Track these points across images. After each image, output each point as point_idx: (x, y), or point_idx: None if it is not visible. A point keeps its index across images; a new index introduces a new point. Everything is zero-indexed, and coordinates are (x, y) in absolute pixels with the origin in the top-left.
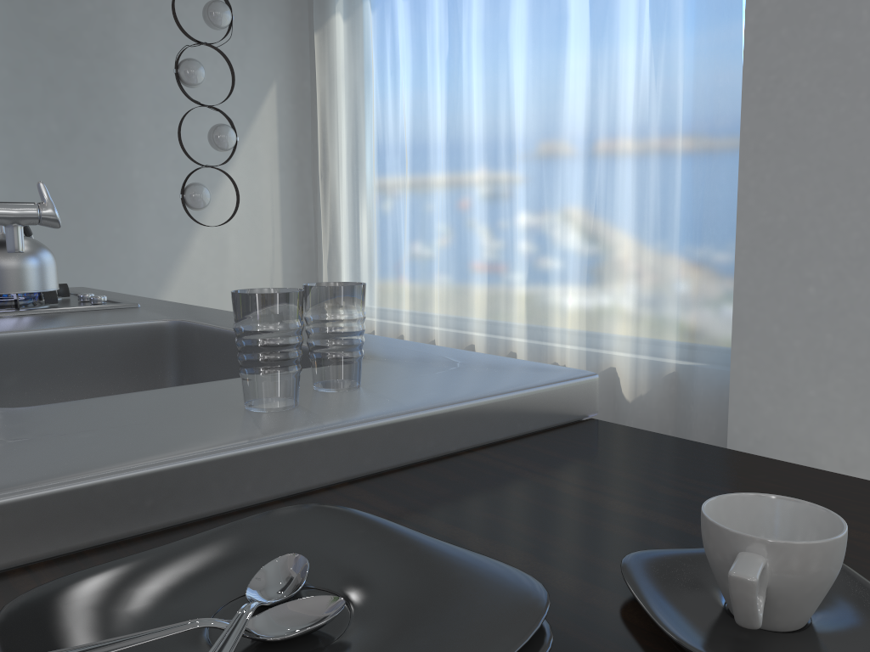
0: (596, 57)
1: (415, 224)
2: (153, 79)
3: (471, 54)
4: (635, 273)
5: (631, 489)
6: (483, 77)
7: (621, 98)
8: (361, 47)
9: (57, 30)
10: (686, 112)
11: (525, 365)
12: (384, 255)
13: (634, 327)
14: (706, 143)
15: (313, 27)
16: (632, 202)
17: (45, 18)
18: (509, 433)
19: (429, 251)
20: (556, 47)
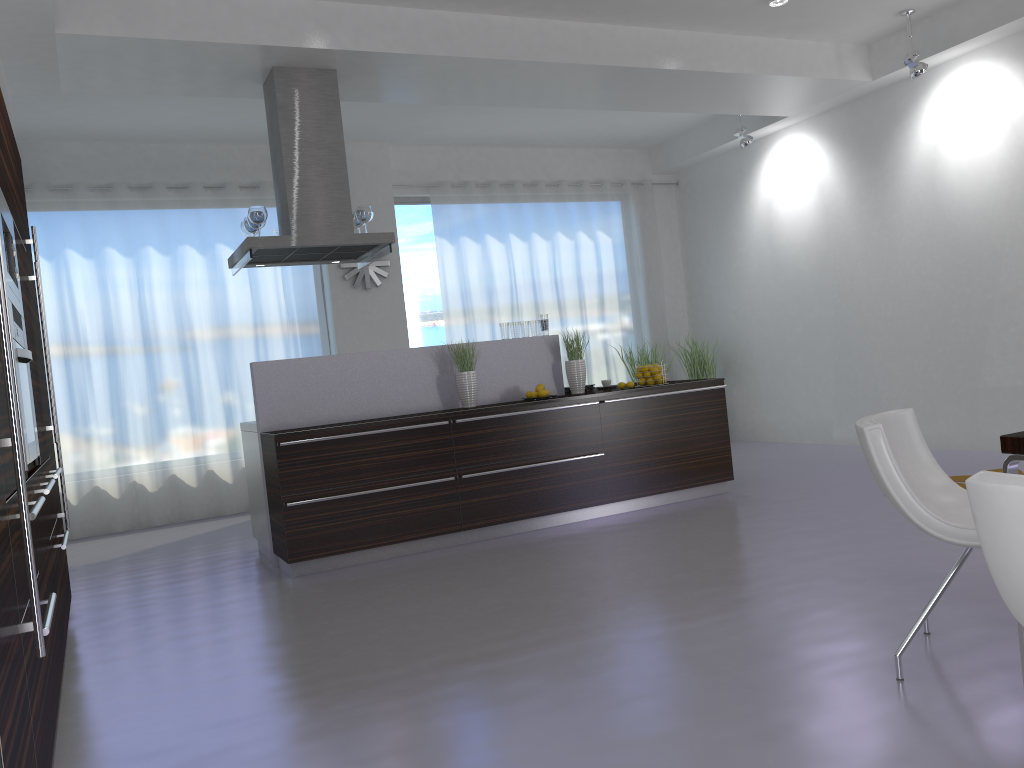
0: (255, 312)
1: (114, 405)
2: None
3: (153, 301)
4: None
5: None
6: (174, 315)
7: (268, 332)
8: None
9: None
10: (304, 340)
11: None
12: (76, 430)
13: None
14: (319, 353)
15: None
16: None
17: None
18: None
19: (124, 422)
20: (224, 305)
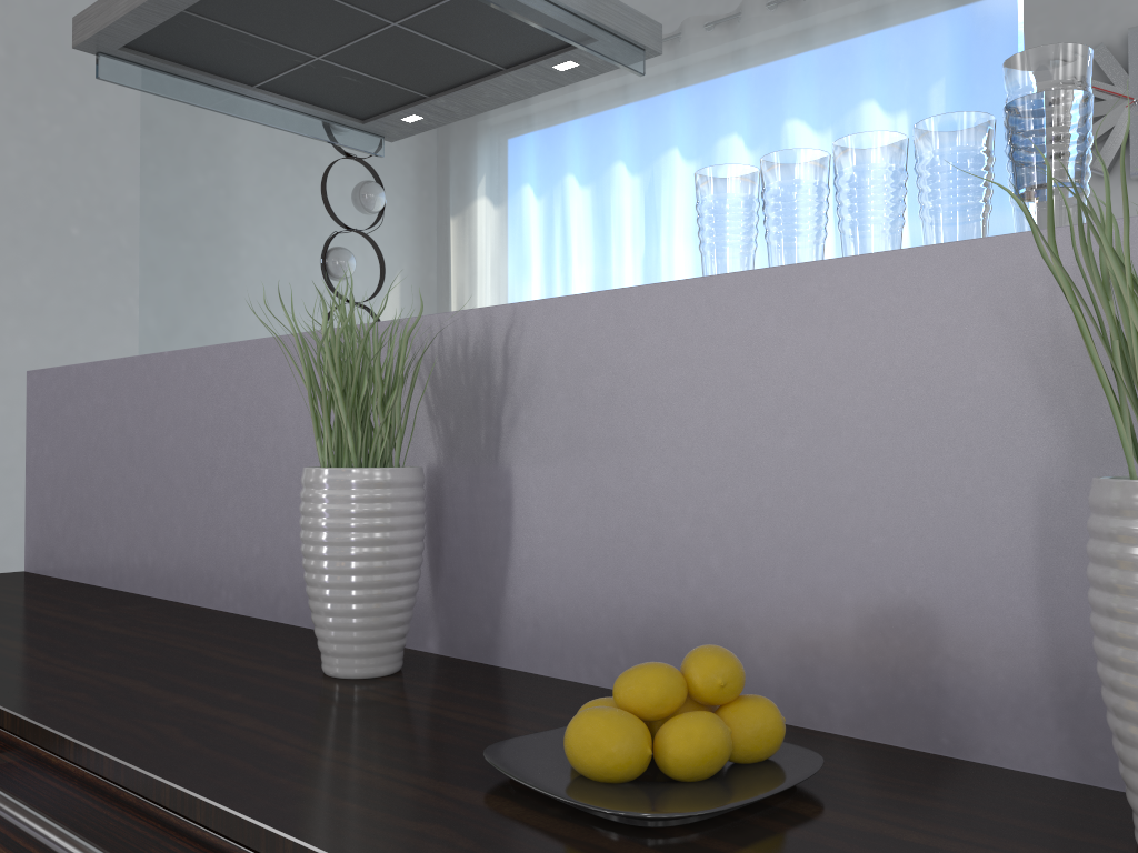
0: None
1: None
2: (266, 267)
3: (672, 254)
4: None
5: None
6: None
7: None
8: (517, 238)
9: (163, 207)
10: None
11: None
12: None
13: None
14: None
15: (447, 211)
16: None
17: (151, 192)
18: None
19: None
20: None
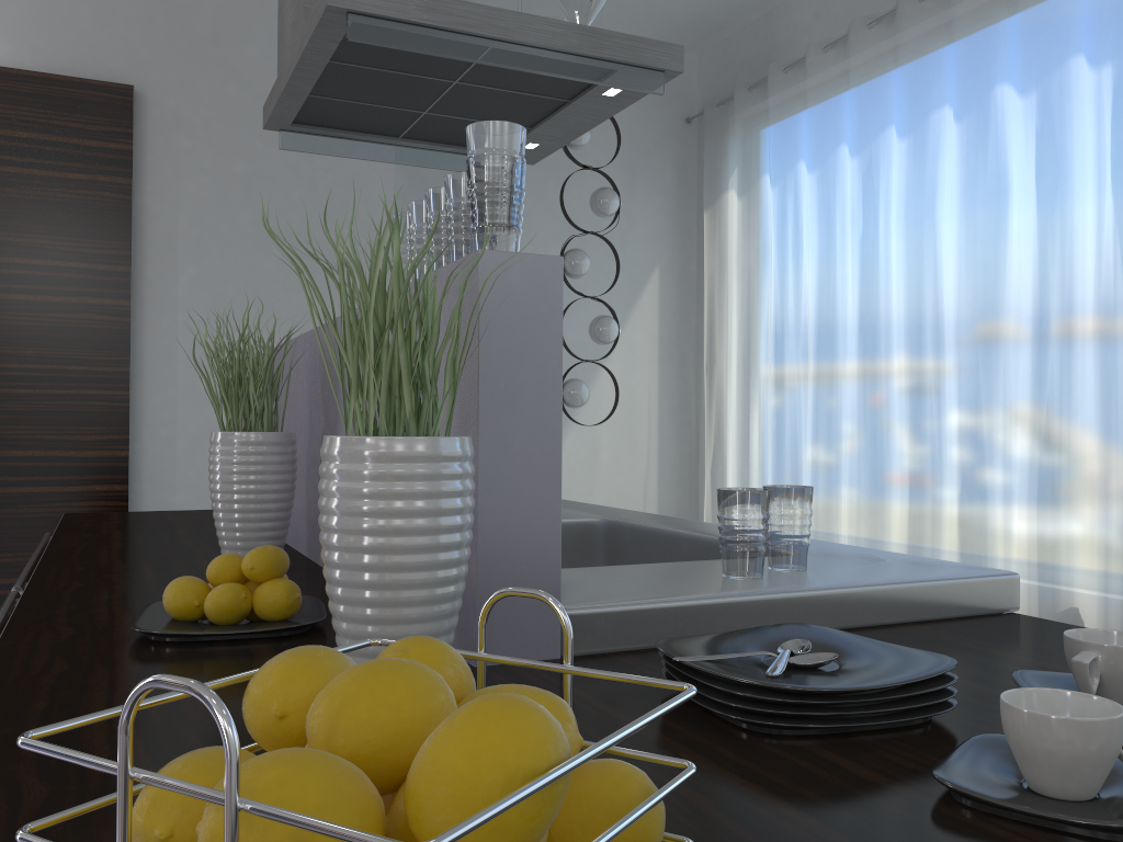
0: (1045, 236)
1: (818, 426)
2: None
3: (889, 233)
4: (1100, 491)
5: (1035, 652)
6: (903, 259)
7: (1078, 283)
8: (758, 226)
9: None
10: None
11: (950, 564)
12: (780, 461)
13: (1101, 557)
14: None
15: (702, 205)
16: (1095, 405)
17: None
18: (934, 614)
19: (835, 458)
20: (994, 225)
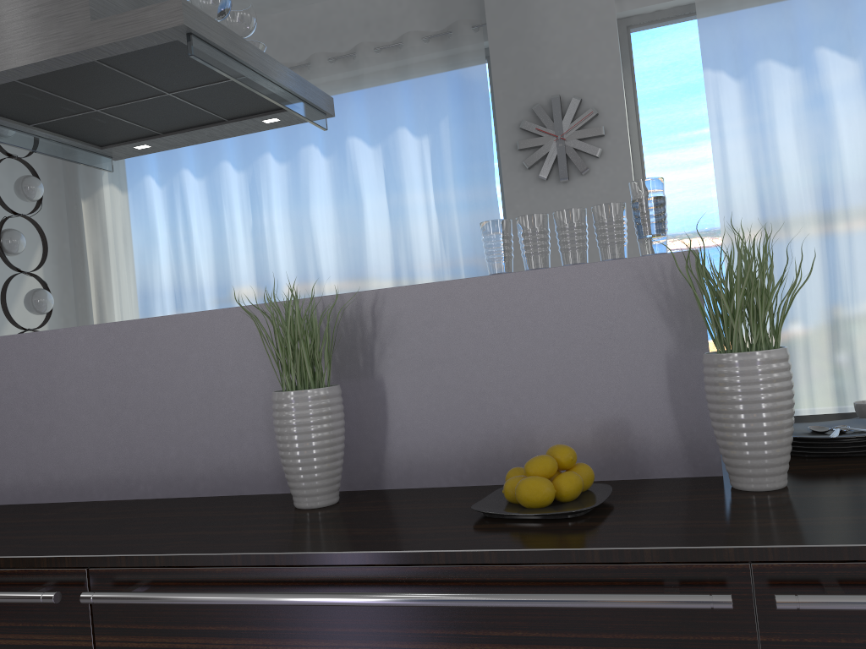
0: (395, 233)
1: None
2: None
3: (273, 227)
4: None
5: None
6: (292, 245)
7: (416, 262)
8: (144, 216)
9: None
10: (469, 271)
11: None
12: None
13: None
14: None
15: (77, 195)
16: None
17: None
18: None
19: None
20: (357, 225)
